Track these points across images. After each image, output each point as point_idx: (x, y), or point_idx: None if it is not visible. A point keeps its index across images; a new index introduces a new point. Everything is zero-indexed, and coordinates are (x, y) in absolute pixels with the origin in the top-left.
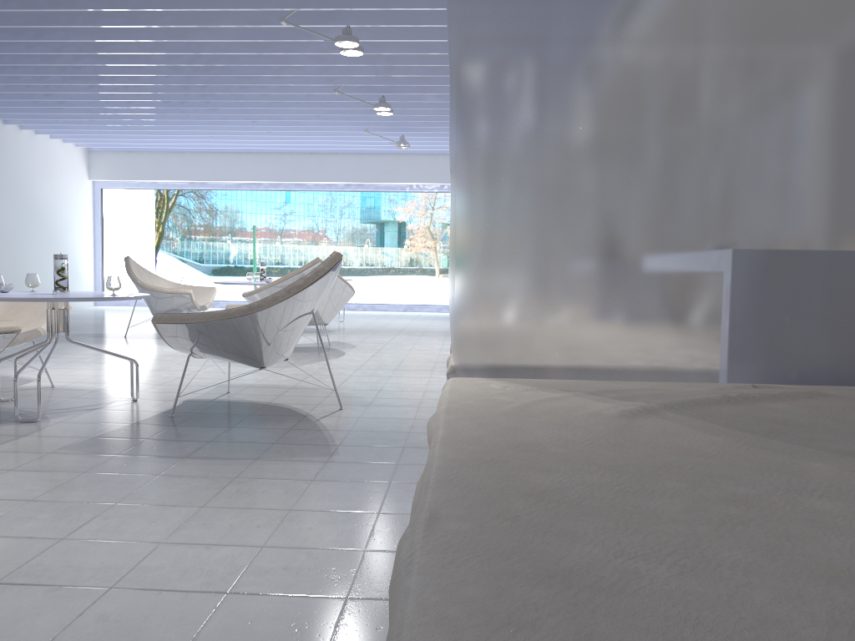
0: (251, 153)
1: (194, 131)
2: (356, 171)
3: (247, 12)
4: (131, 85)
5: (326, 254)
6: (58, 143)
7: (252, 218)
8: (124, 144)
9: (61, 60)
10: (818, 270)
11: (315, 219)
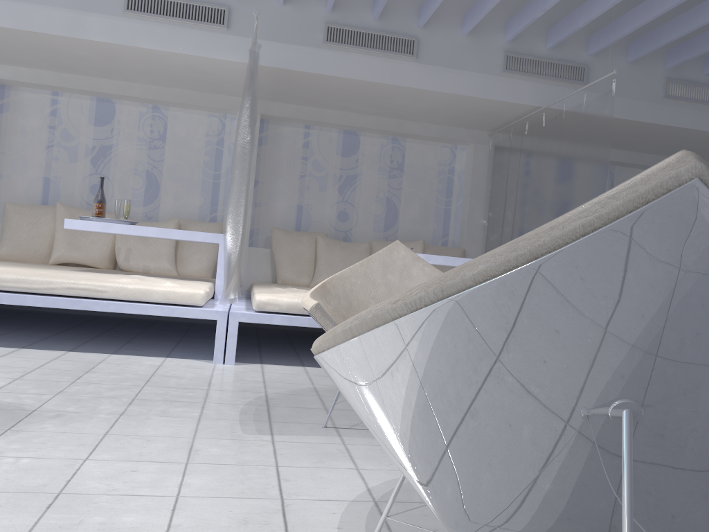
0: None
1: None
2: None
3: None
4: None
5: None
6: None
7: None
8: None
9: None
10: None
11: None
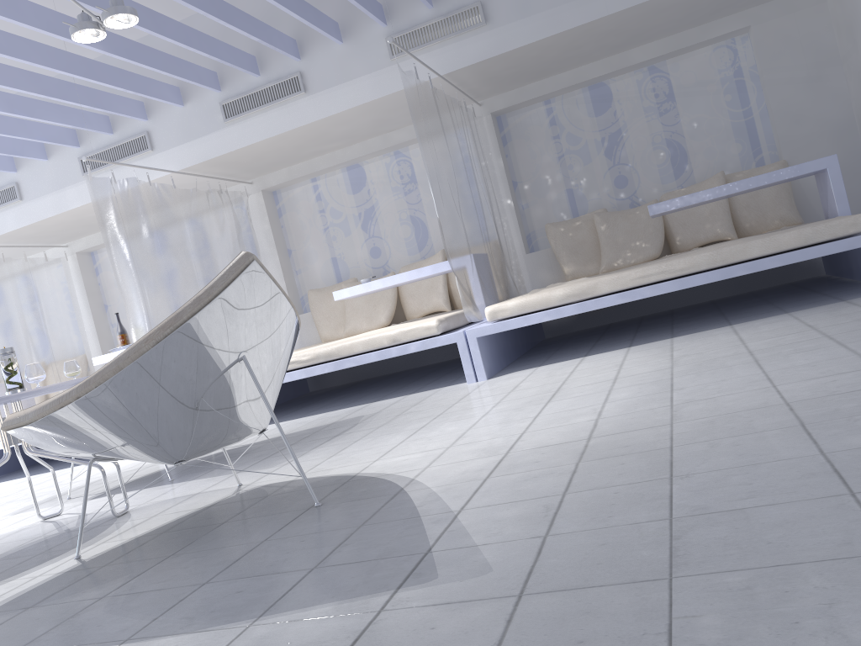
0: None
1: None
2: None
3: None
4: None
5: None
6: None
7: None
8: None
9: None
10: (490, 259)
11: None
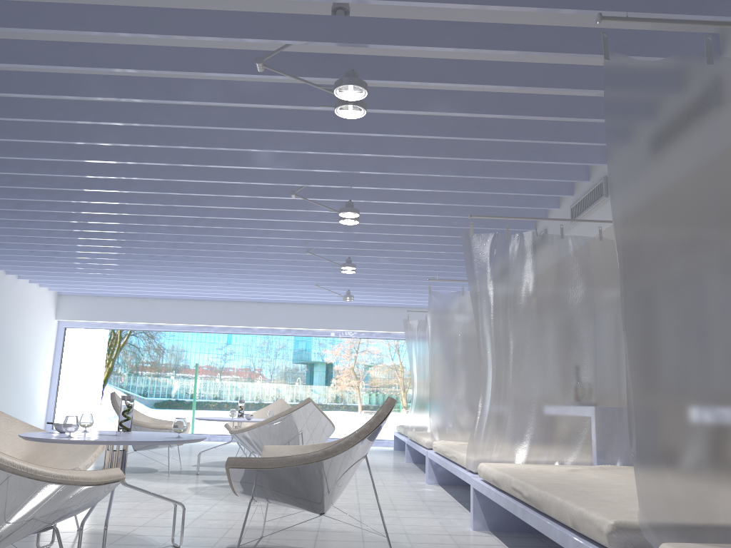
0: (206, 301)
1: (162, 280)
2: (297, 318)
3: (260, 186)
4: (127, 240)
5: (260, 391)
6: (35, 286)
7: (196, 356)
8: (94, 290)
9: (76, 217)
10: None
11: (252, 359)
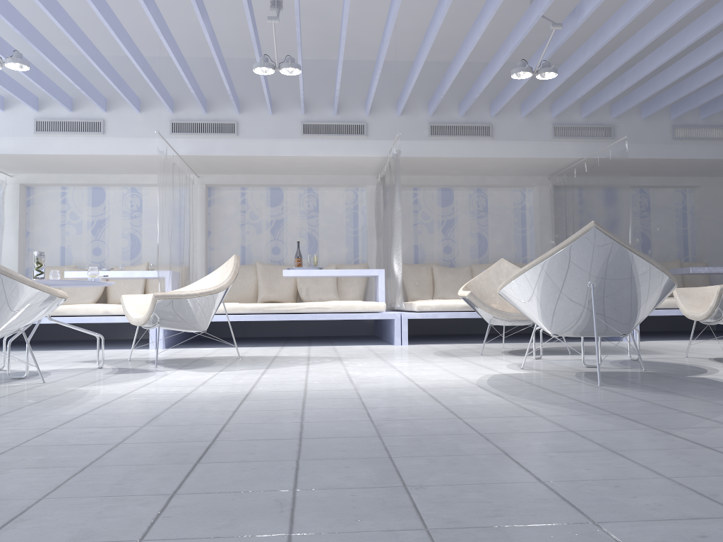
0: None
1: None
2: None
3: None
4: None
5: None
6: None
7: None
8: None
9: None
10: None
11: None
